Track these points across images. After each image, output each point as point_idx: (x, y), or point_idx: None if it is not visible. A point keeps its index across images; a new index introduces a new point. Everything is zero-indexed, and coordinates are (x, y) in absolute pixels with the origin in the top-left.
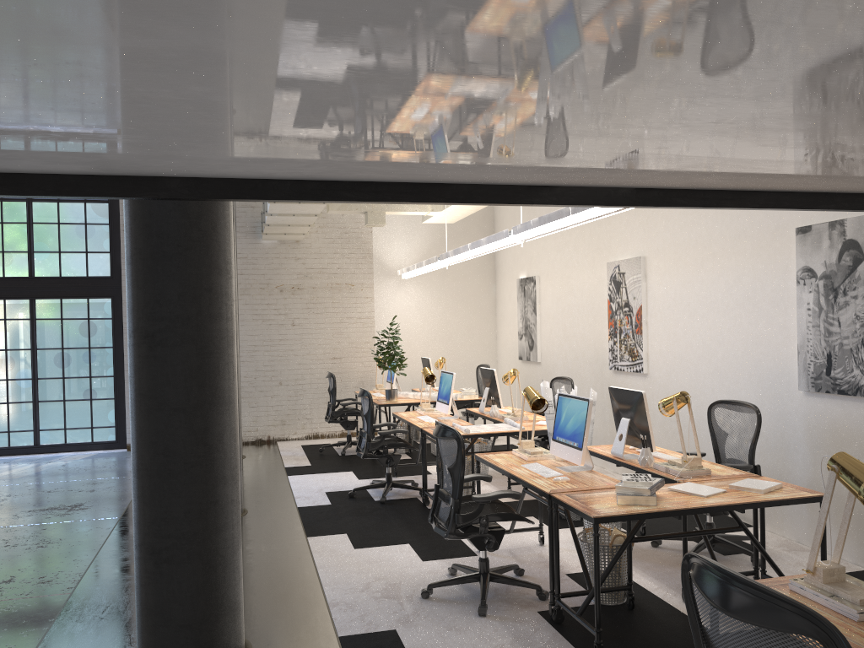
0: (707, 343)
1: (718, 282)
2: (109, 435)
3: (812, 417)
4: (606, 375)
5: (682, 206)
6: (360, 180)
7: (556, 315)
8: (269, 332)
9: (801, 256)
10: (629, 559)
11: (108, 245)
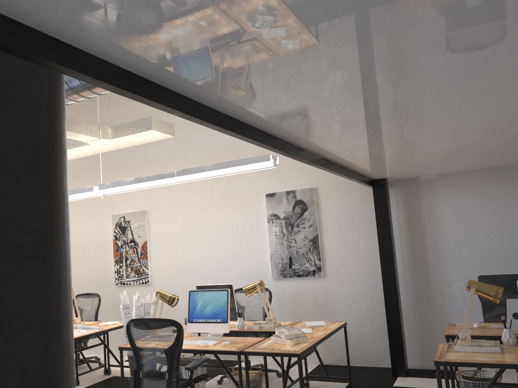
0: (202, 260)
1: (210, 224)
2: None
3: (279, 291)
4: (110, 289)
5: (332, 170)
6: (253, 126)
7: None
8: None
9: (270, 208)
10: (267, 384)
11: None
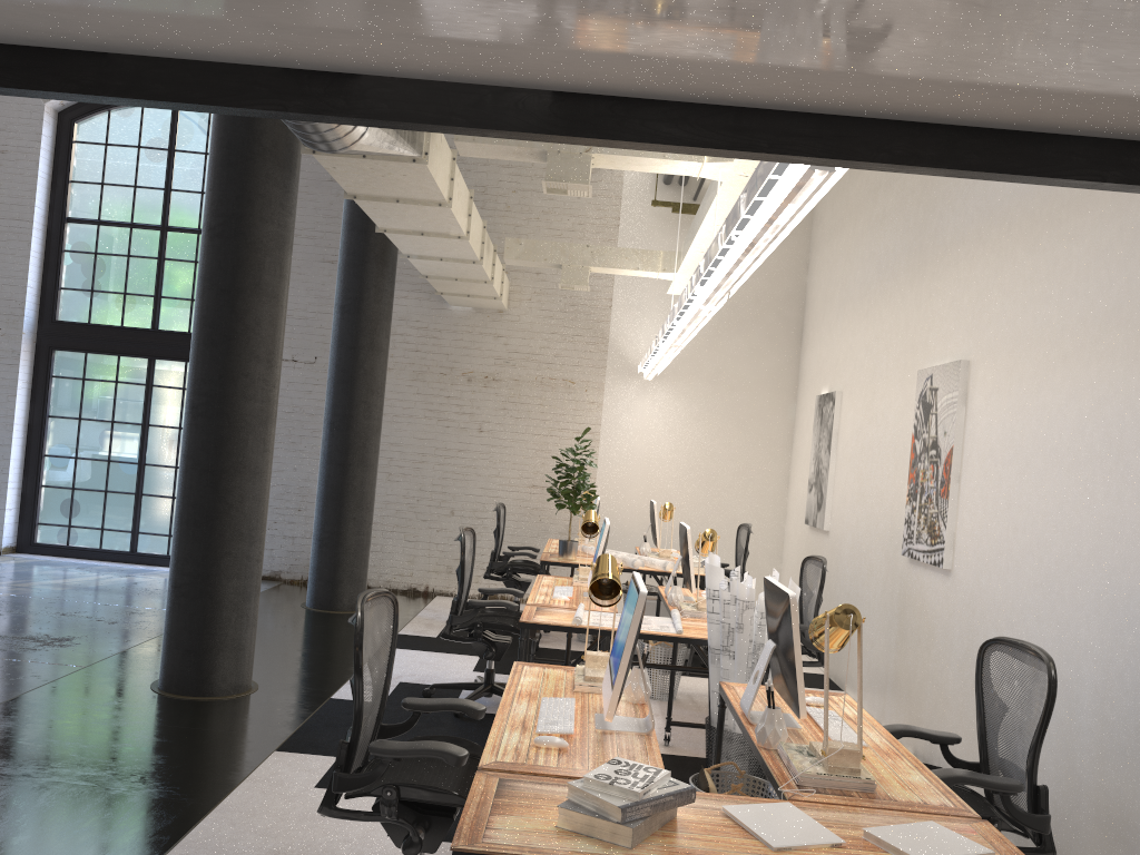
0: (1038, 526)
1: (1067, 410)
2: None
3: None
4: (899, 564)
5: (673, 143)
6: None
7: (853, 457)
8: (445, 438)
9: None
10: None
11: None
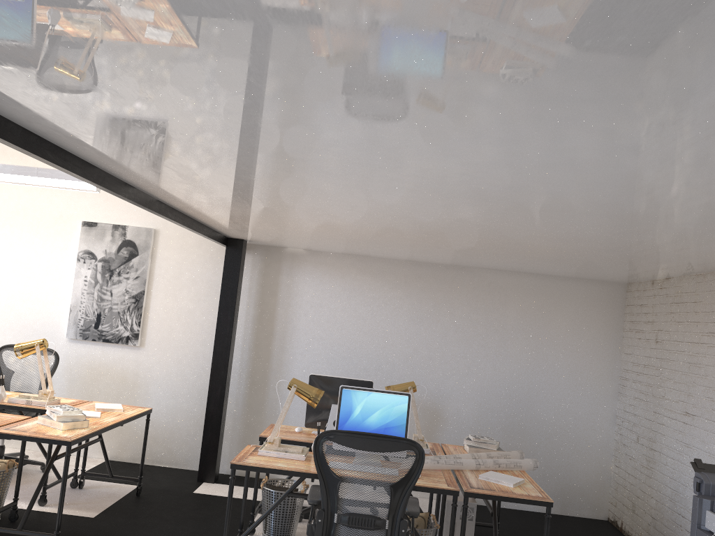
0: None
1: None
2: None
3: (73, 357)
4: None
5: (169, 218)
6: (59, 146)
7: None
8: None
9: (85, 242)
10: (20, 479)
11: None
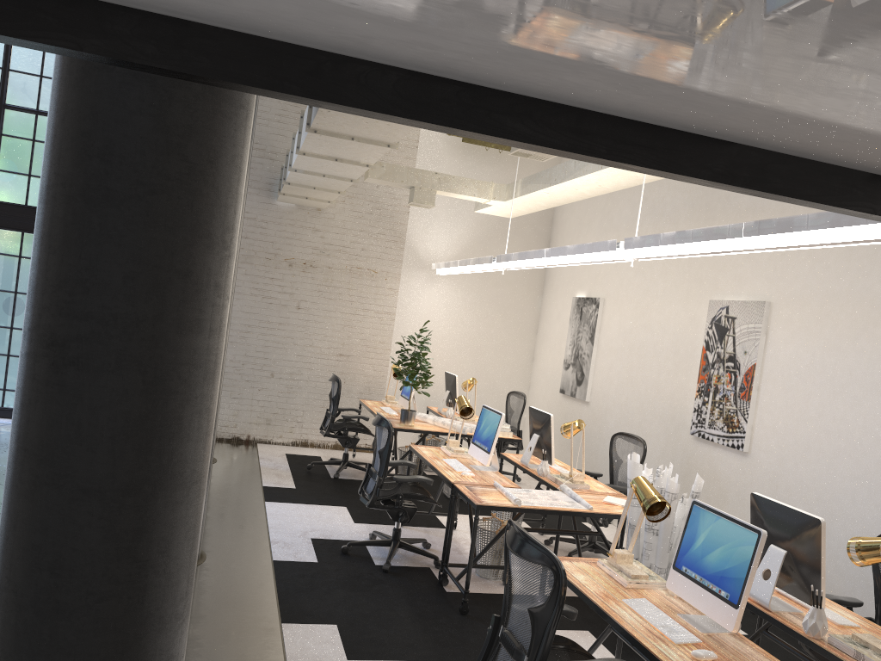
0: (855, 436)
1: None
2: None
3: None
4: (682, 439)
5: None
6: (549, 100)
7: (621, 351)
8: (268, 313)
9: None
10: None
11: None
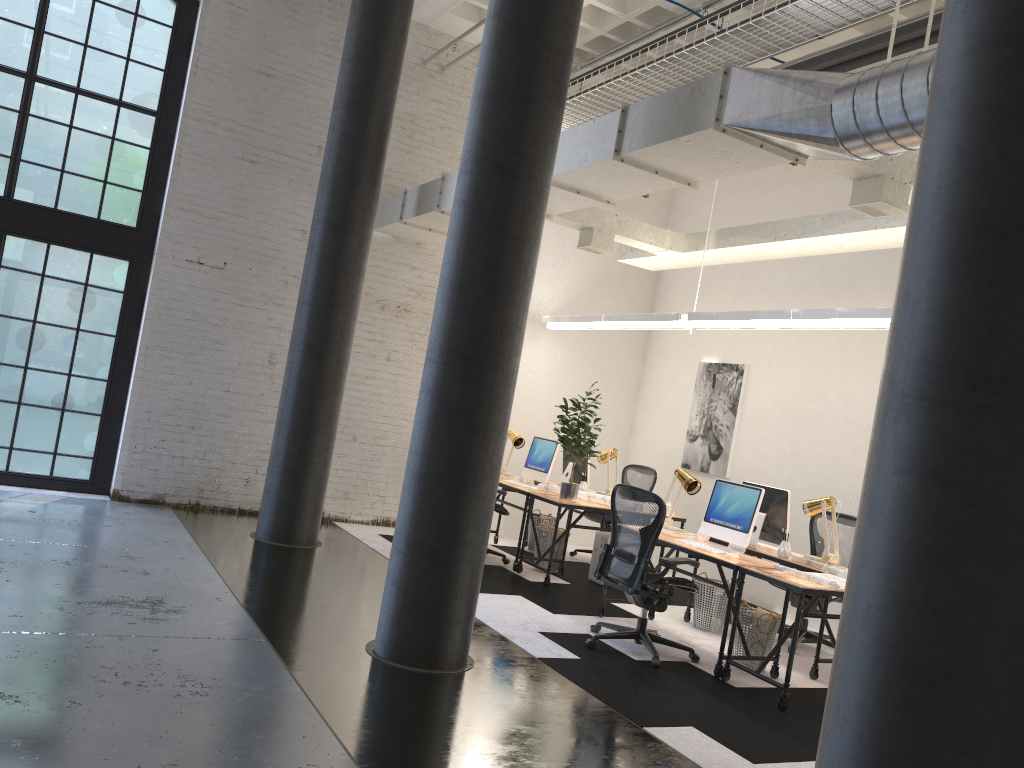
0: None
1: None
2: (79, 470)
3: None
4: None
5: None
6: None
7: (778, 423)
8: (354, 363)
9: None
10: None
11: (141, 179)
